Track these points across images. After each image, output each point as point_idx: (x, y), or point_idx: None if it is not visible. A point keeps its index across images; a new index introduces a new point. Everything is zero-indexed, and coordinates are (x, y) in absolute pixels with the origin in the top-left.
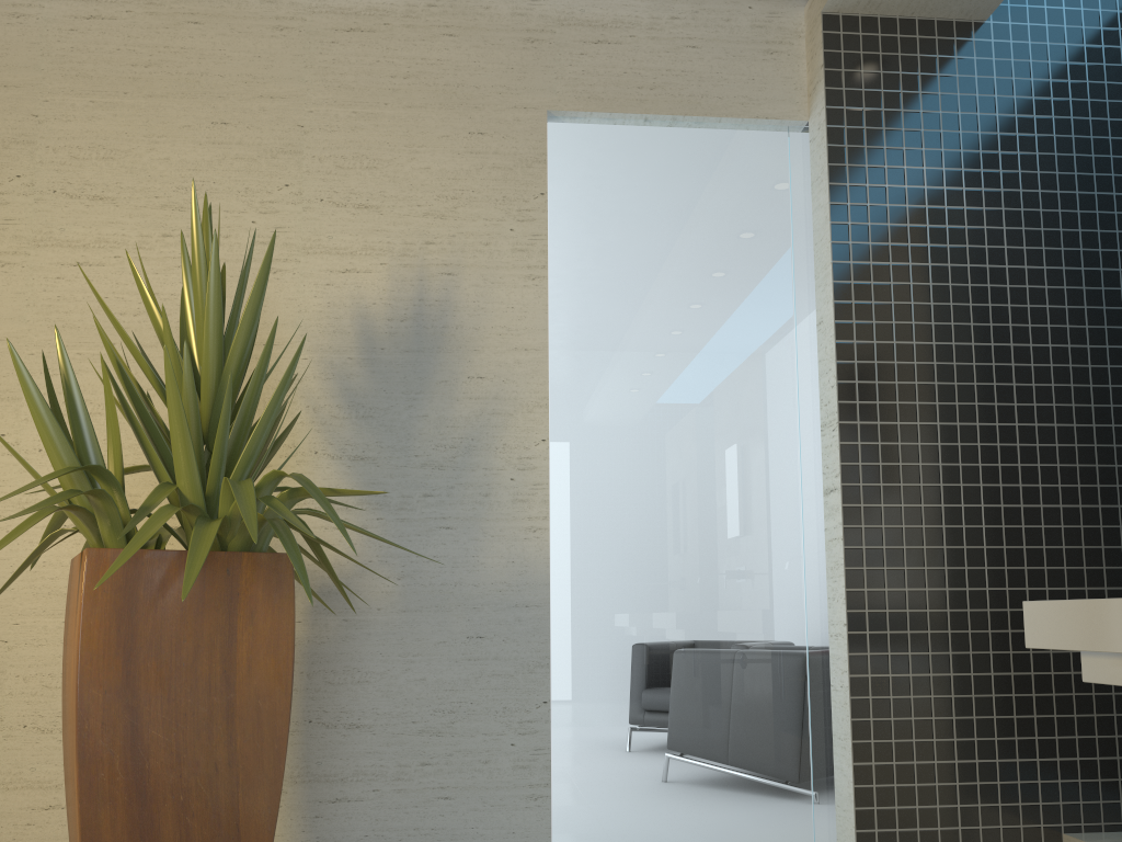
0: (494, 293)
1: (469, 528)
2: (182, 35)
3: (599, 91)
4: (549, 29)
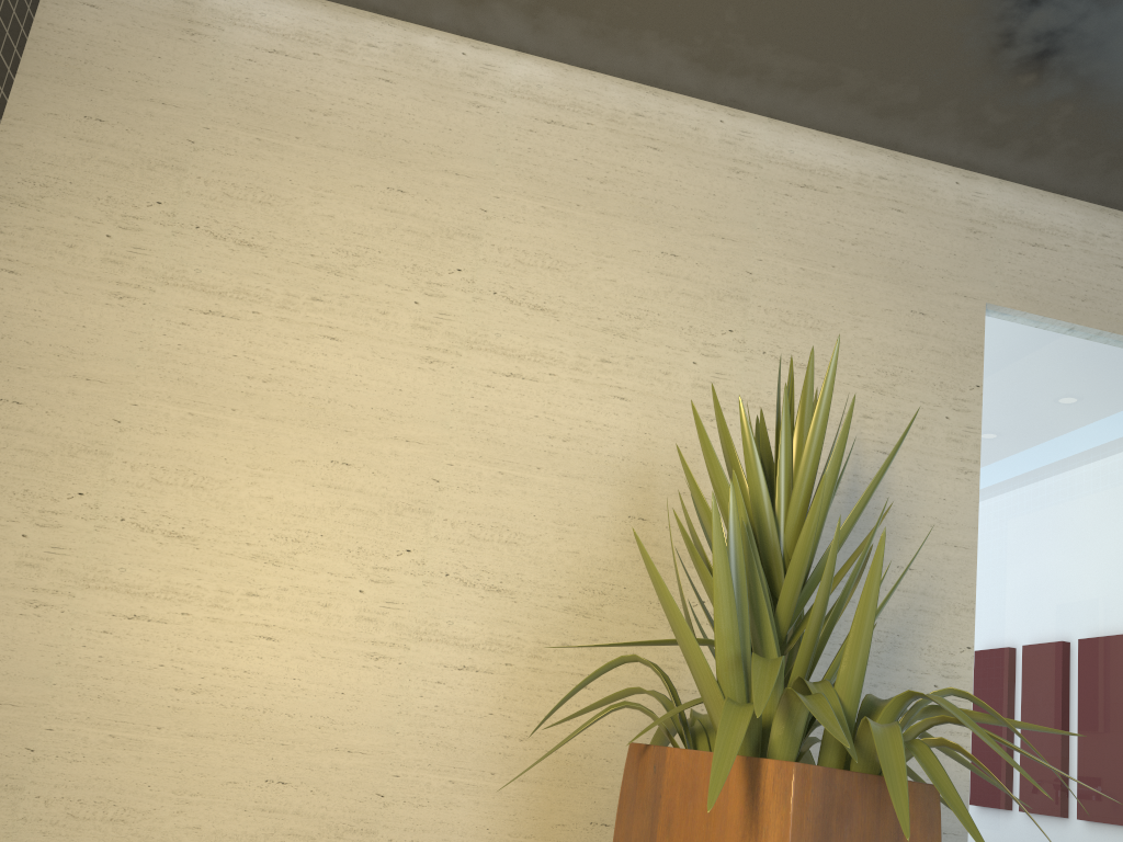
0: (927, 480)
1: None
2: (640, 158)
3: (1035, 293)
4: (990, 223)
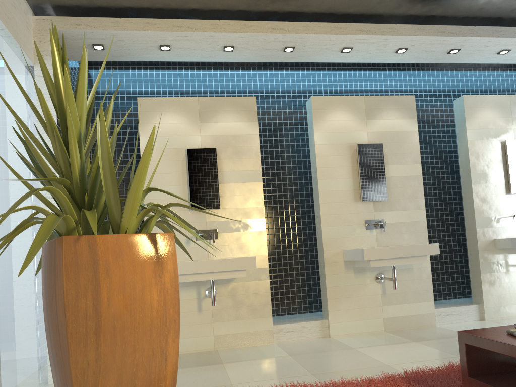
0: None
1: None
2: None
3: None
4: None
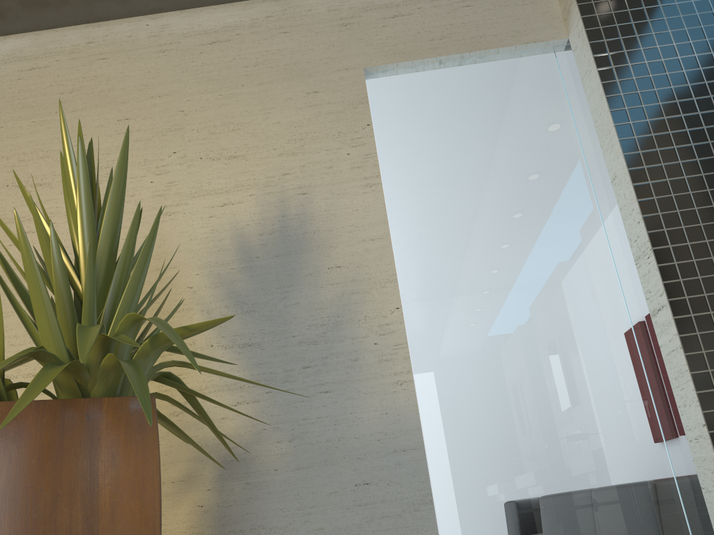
0: (341, 201)
1: (345, 390)
2: (94, 68)
3: (401, 48)
4: (357, 15)
